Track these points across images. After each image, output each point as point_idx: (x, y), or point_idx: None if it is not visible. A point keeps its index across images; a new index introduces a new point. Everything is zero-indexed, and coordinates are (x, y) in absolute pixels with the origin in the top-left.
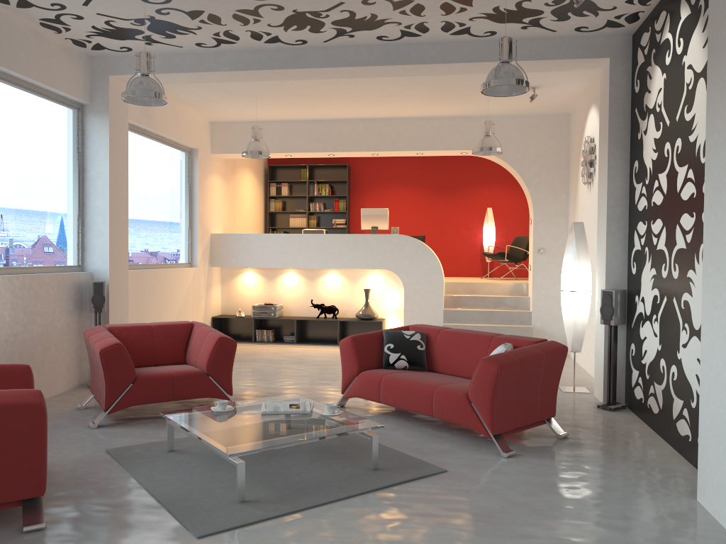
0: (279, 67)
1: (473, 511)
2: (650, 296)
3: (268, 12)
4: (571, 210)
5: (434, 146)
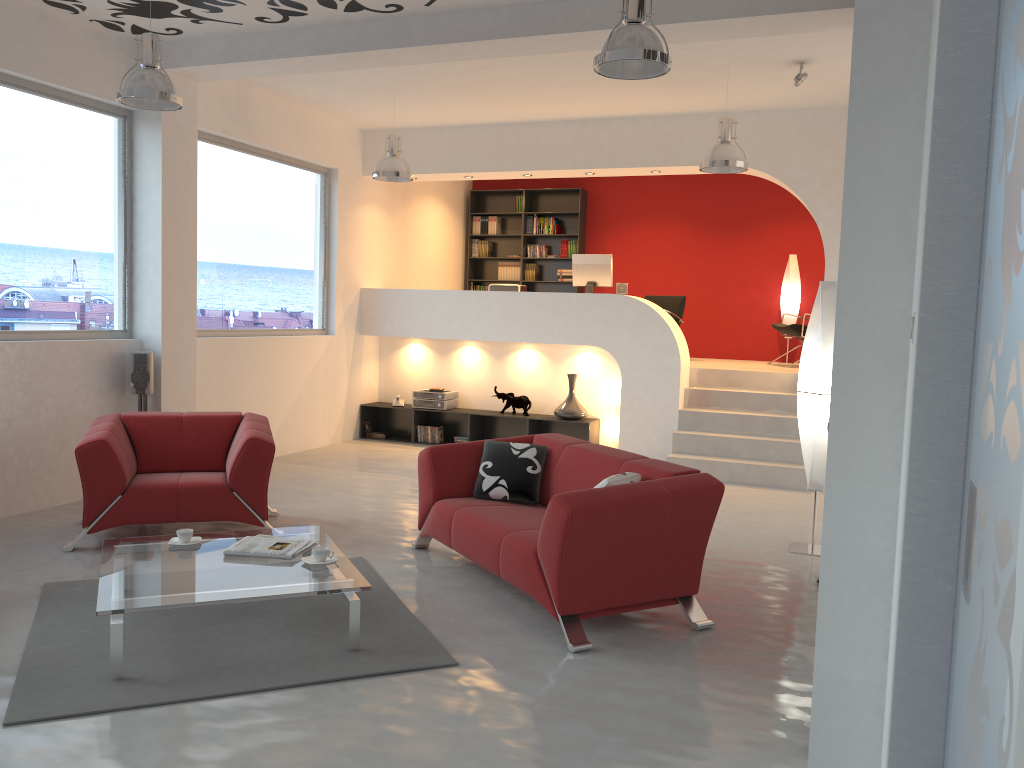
0: (373, 47)
1: (421, 735)
2: None
3: None
4: None
5: (674, 159)
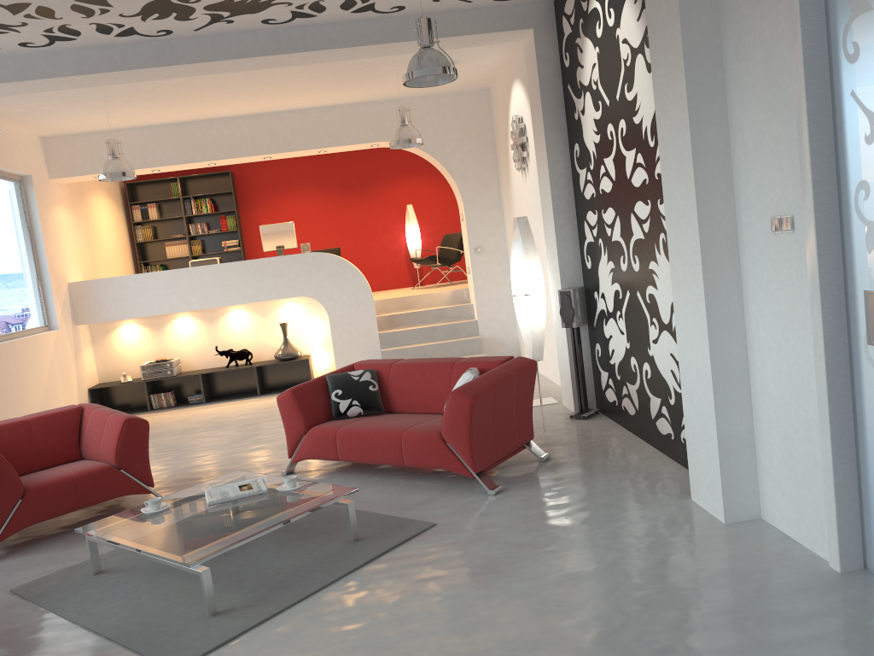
0: (139, 66)
1: (478, 563)
2: (611, 291)
3: None
4: (506, 200)
5: (339, 141)
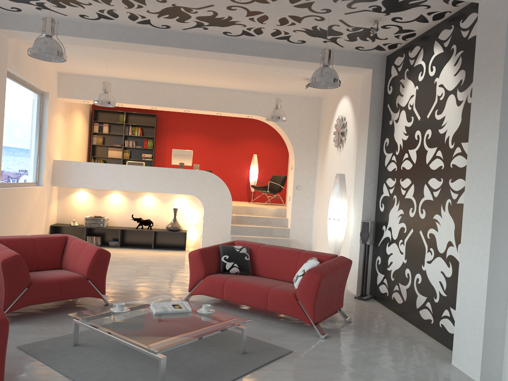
0: (145, 43)
1: None
2: (397, 227)
3: (152, 2)
4: (320, 162)
5: (231, 110)
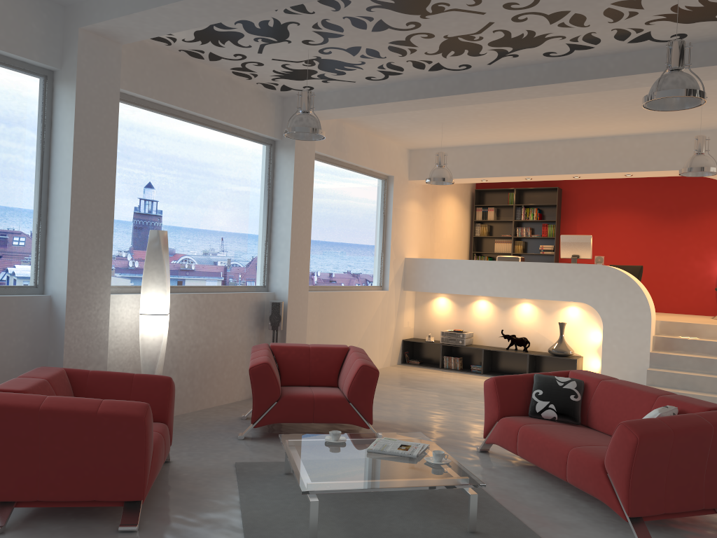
0: (445, 94)
1: None
2: None
3: (420, 41)
4: None
5: (645, 166)
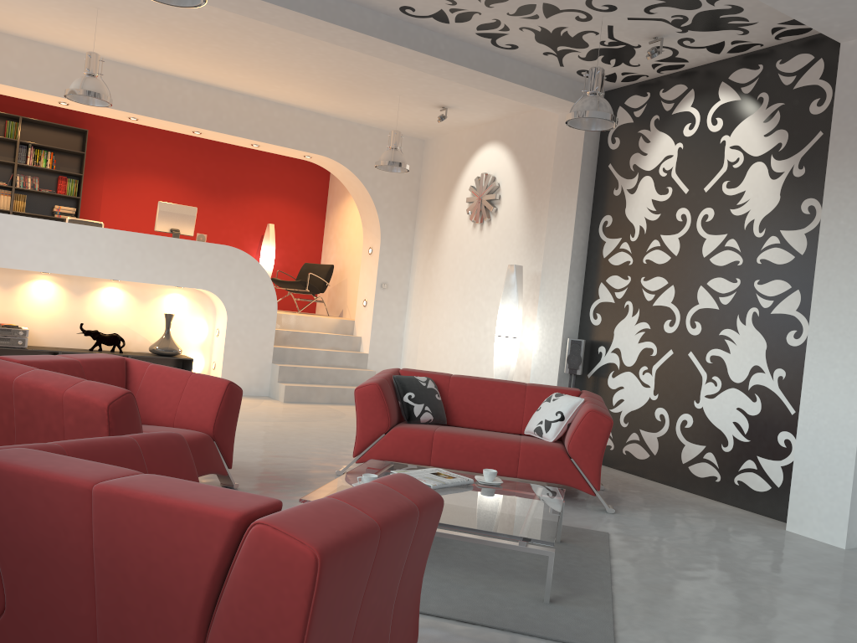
0: None
1: (713, 568)
2: (635, 348)
3: None
4: (423, 246)
5: (282, 141)
